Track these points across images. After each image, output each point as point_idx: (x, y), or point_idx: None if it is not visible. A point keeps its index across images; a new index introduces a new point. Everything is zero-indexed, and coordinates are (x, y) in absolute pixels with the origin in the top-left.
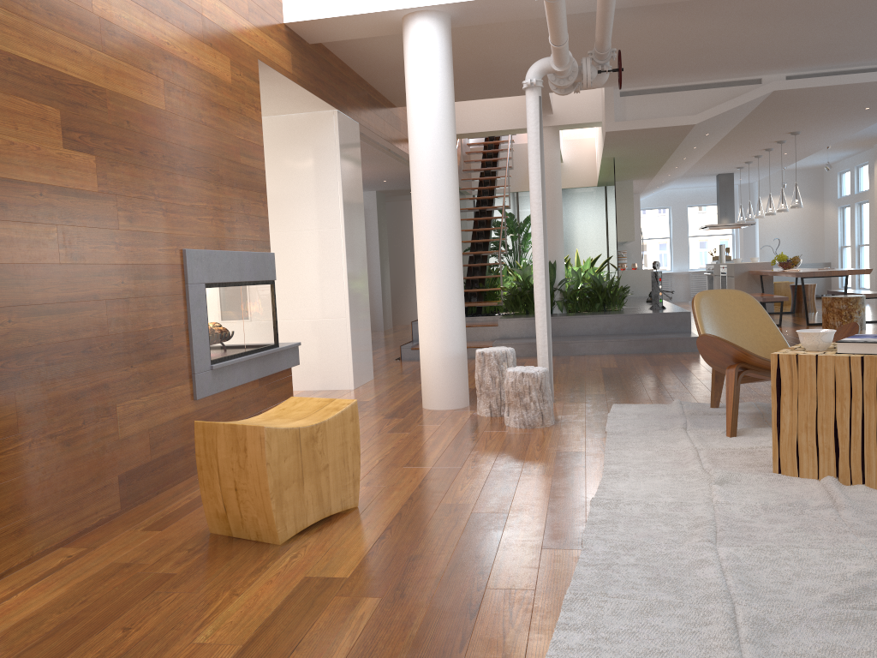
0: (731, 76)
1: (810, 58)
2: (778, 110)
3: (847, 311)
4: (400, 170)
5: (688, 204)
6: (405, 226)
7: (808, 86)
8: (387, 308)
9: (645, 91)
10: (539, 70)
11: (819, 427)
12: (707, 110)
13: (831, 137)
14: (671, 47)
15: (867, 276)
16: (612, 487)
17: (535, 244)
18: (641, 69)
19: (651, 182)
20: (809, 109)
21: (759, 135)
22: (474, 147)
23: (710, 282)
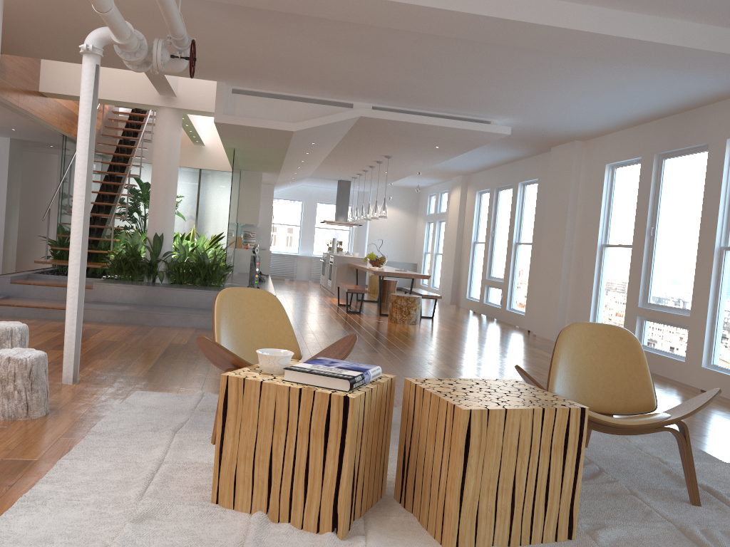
0: (329, 96)
1: (389, 95)
2: (370, 134)
3: (407, 308)
4: (24, 121)
5: (317, 200)
6: (44, 178)
7: (387, 118)
8: (10, 256)
9: (255, 93)
10: (99, 38)
11: (256, 458)
12: (305, 121)
13: (416, 165)
14: (267, 55)
15: (439, 278)
16: (8, 525)
17: (75, 217)
18: (245, 71)
19: (280, 176)
20: (394, 138)
21: (361, 153)
22: (123, 116)
23: (323, 267)
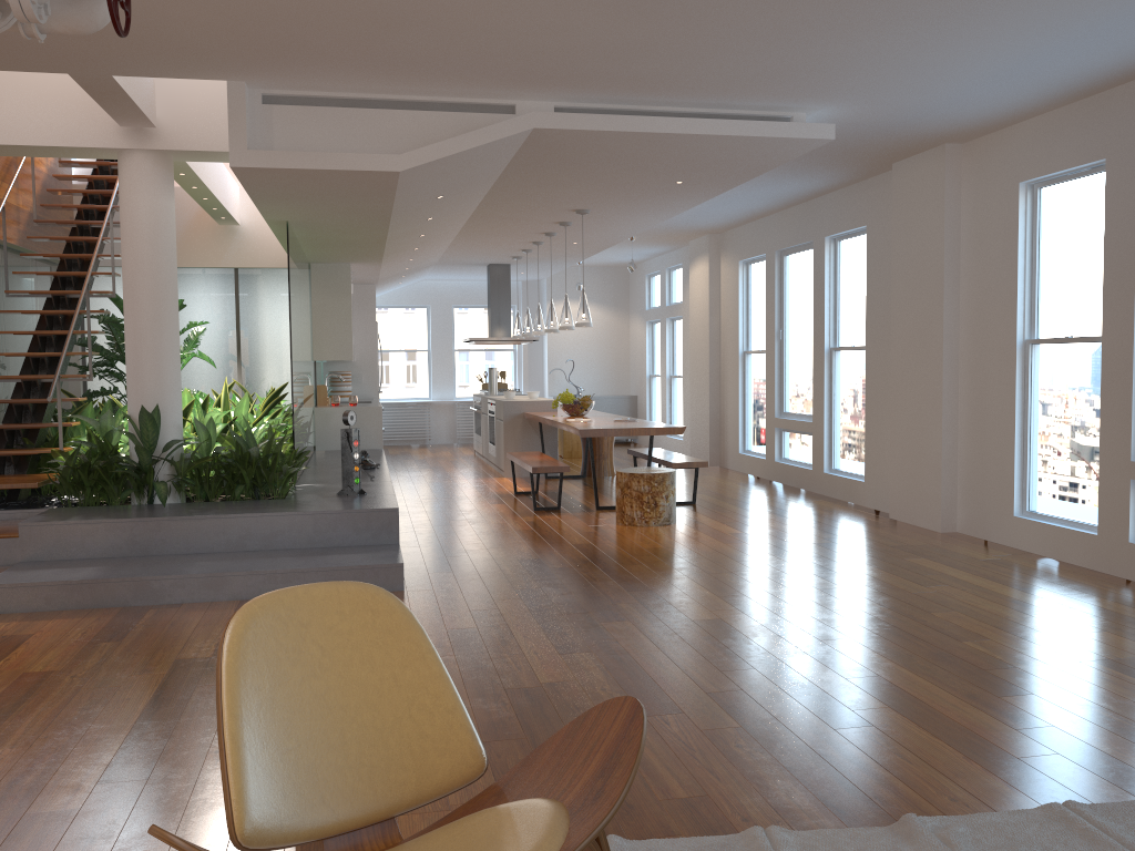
0: (464, 93)
1: (590, 76)
2: (550, 167)
3: (651, 495)
4: None
5: (454, 303)
6: None
7: (588, 128)
8: None
9: (311, 99)
10: None
11: None
12: (422, 148)
13: (633, 224)
14: None
15: (680, 419)
16: None
17: None
18: (282, 47)
19: (383, 268)
20: (597, 172)
21: (531, 210)
22: (80, 184)
23: (478, 421)
